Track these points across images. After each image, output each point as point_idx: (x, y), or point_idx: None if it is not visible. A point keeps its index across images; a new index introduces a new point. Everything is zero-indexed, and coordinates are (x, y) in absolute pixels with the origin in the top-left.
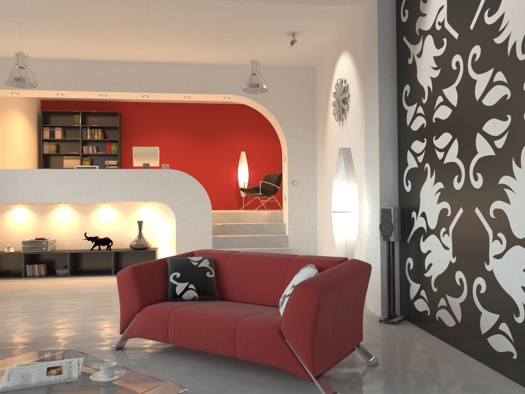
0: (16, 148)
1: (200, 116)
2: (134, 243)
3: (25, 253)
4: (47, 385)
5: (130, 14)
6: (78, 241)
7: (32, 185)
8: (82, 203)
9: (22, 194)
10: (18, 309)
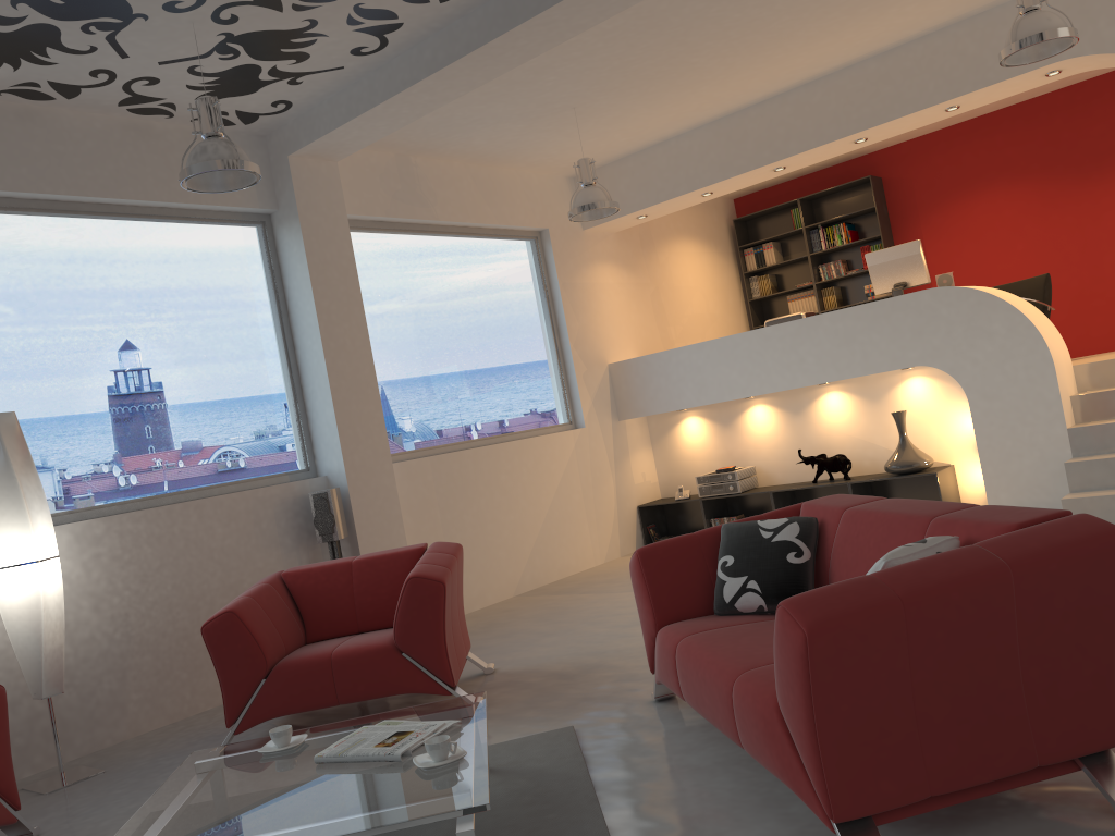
0: (689, 306)
1: (1068, 121)
2: (890, 462)
3: (703, 498)
4: (365, 760)
5: (710, 12)
6: (794, 468)
7: (690, 375)
8: (788, 392)
9: (679, 394)
10: (628, 609)
